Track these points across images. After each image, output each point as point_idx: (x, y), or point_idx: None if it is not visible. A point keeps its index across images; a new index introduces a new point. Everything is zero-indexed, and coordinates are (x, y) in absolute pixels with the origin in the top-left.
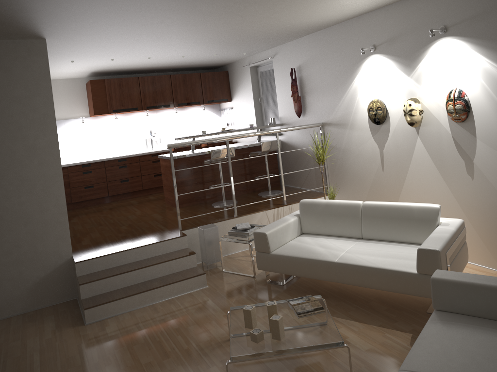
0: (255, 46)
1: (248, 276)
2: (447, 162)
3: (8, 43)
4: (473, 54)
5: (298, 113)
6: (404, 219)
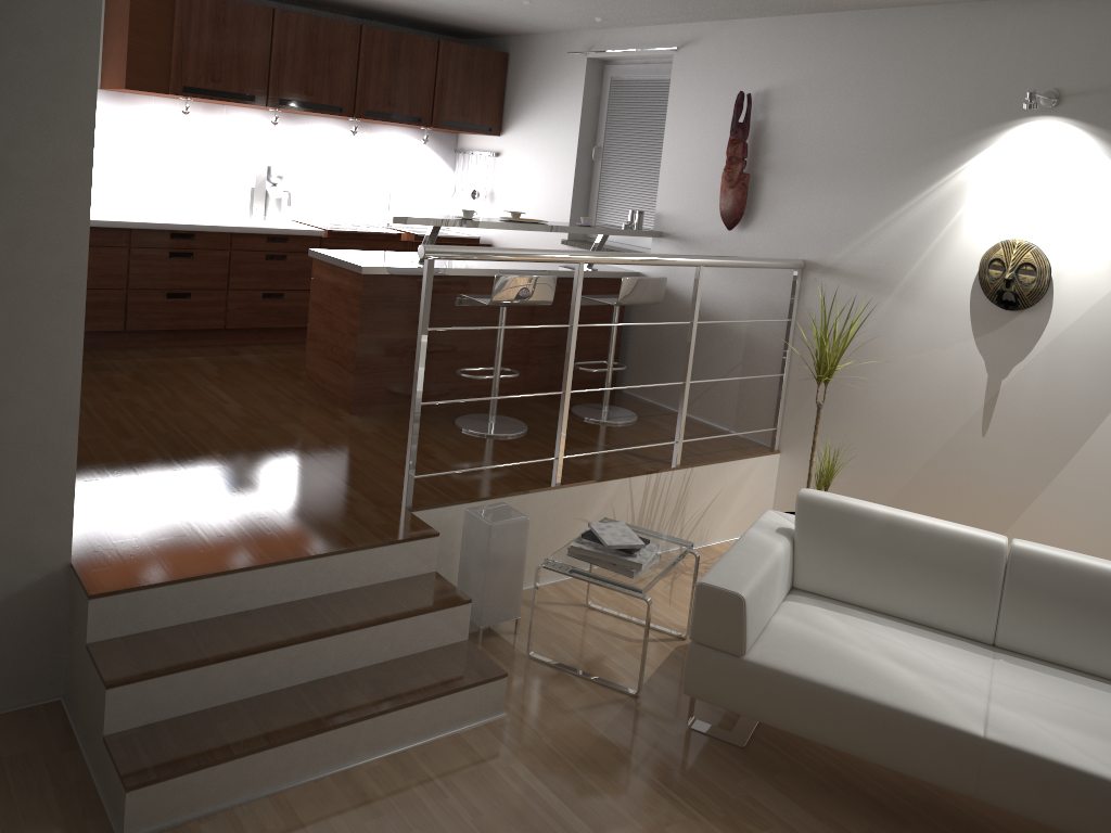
0: (652, 7)
1: (618, 690)
2: None
3: None
4: None
5: (731, 217)
6: None
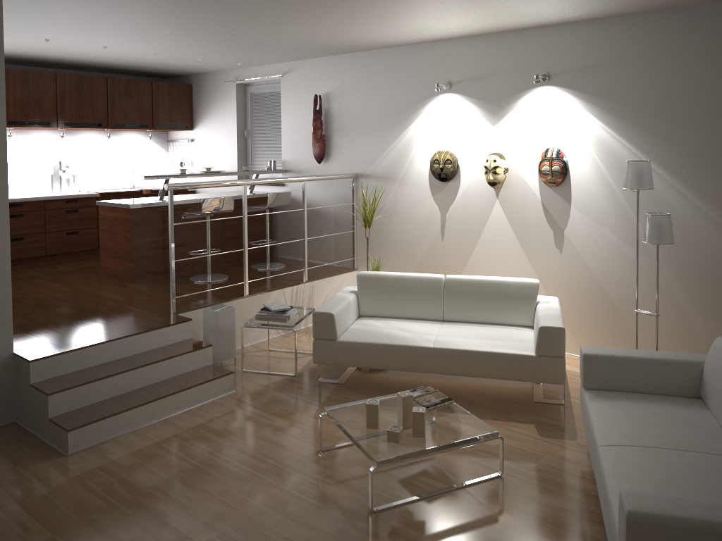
0: (266, 56)
1: (286, 375)
2: (532, 231)
3: None
4: (578, 111)
5: (319, 157)
6: (498, 296)
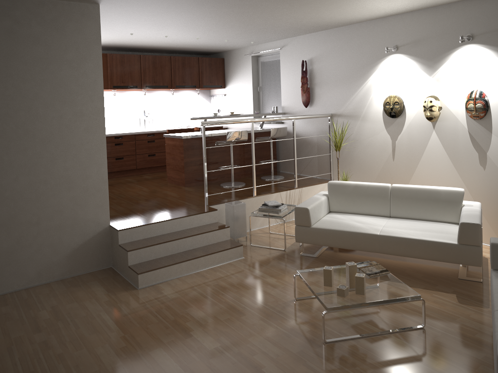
0: (268, 36)
1: (279, 249)
2: (461, 153)
3: (64, 4)
4: (497, 61)
5: (306, 103)
6: (431, 200)
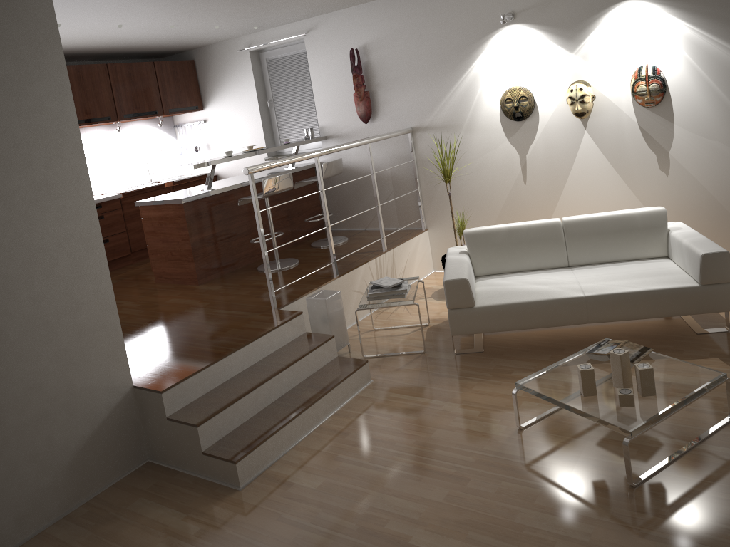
0: (291, 14)
1: (414, 353)
2: (631, 158)
3: None
4: (672, 21)
5: (365, 116)
6: (625, 231)
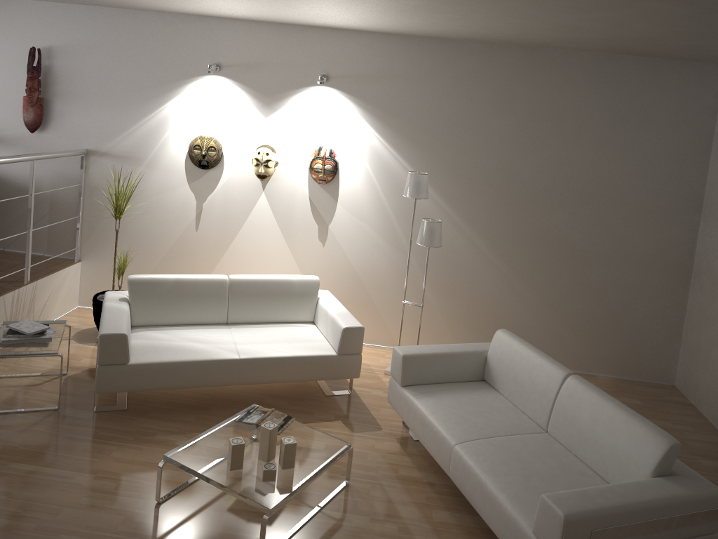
0: None
1: (46, 410)
2: (297, 225)
3: None
4: (353, 115)
5: (34, 125)
6: (283, 295)
